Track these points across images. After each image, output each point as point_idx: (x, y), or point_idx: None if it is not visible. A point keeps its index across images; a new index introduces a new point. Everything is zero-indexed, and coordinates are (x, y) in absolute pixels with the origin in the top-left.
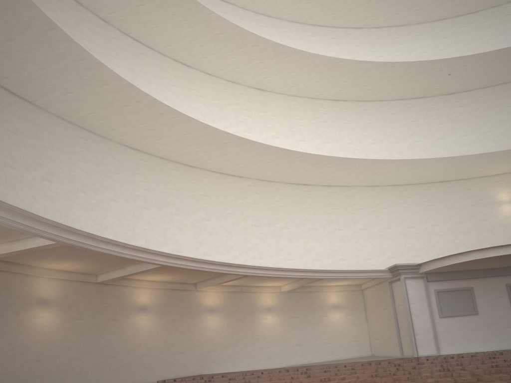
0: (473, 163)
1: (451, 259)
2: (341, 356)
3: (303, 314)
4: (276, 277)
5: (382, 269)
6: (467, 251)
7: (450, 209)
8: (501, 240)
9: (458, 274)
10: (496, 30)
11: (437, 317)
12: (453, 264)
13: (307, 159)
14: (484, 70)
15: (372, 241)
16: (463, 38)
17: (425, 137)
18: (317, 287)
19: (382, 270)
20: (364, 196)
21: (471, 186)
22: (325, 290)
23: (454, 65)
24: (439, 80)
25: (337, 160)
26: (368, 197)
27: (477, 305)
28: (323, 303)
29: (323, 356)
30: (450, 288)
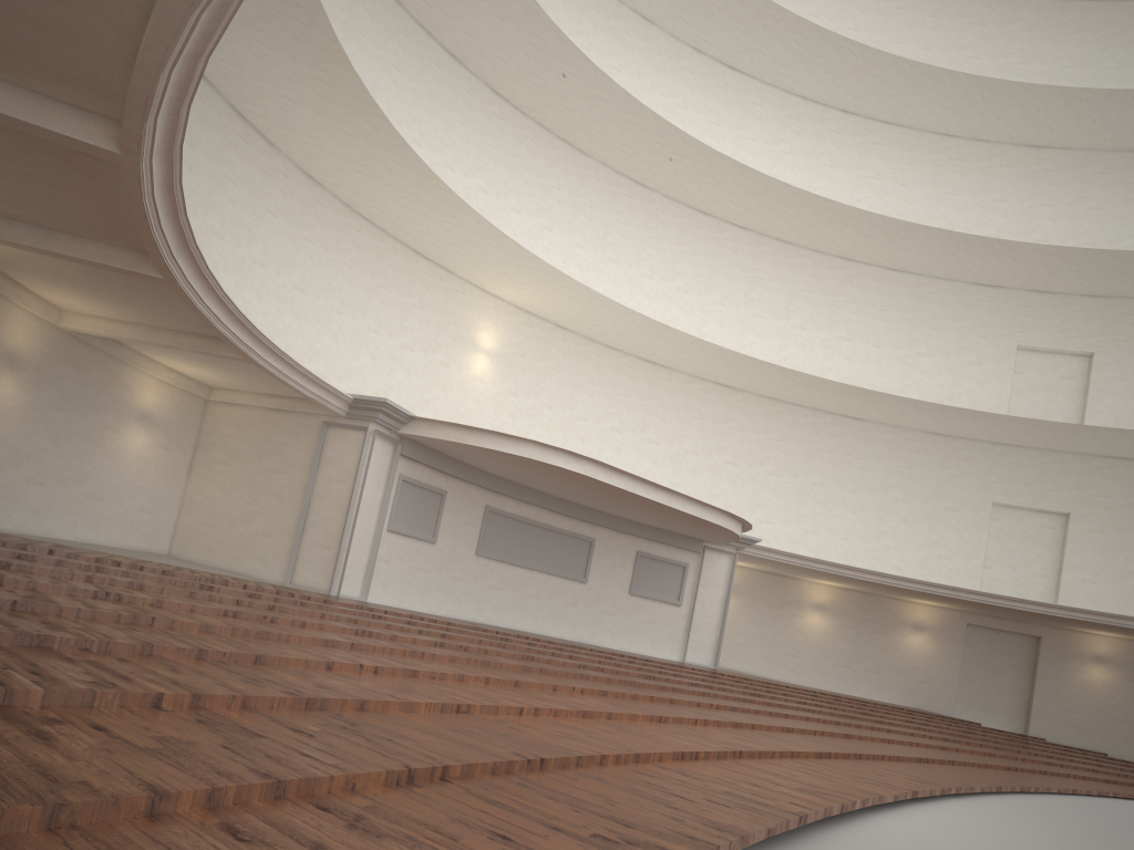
0: (503, 261)
1: (489, 438)
2: (112, 540)
3: (76, 407)
4: (204, 316)
5: (346, 394)
6: (527, 439)
7: (407, 314)
8: (451, 413)
9: (441, 460)
10: (599, 41)
11: (384, 529)
12: (483, 448)
13: (306, 42)
14: (578, 105)
15: (265, 300)
16: (557, 9)
17: (431, 145)
18: (132, 352)
19: (344, 395)
20: (290, 190)
21: (453, 292)
22: (143, 368)
23: (562, 60)
24: (517, 60)
25: (353, 93)
26: (295, 198)
27: (440, 528)
28: (124, 397)
29: (77, 529)
30: (420, 482)
